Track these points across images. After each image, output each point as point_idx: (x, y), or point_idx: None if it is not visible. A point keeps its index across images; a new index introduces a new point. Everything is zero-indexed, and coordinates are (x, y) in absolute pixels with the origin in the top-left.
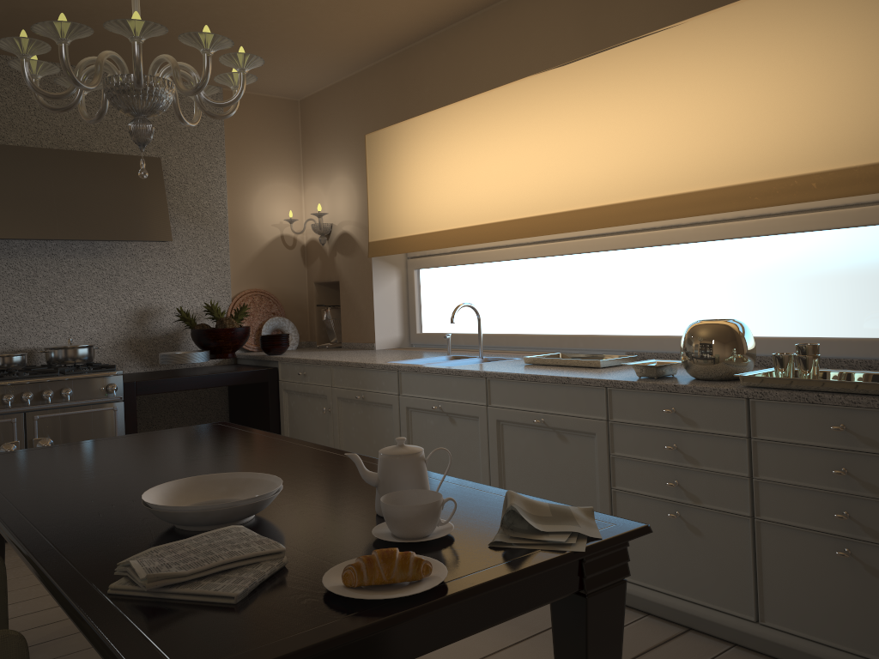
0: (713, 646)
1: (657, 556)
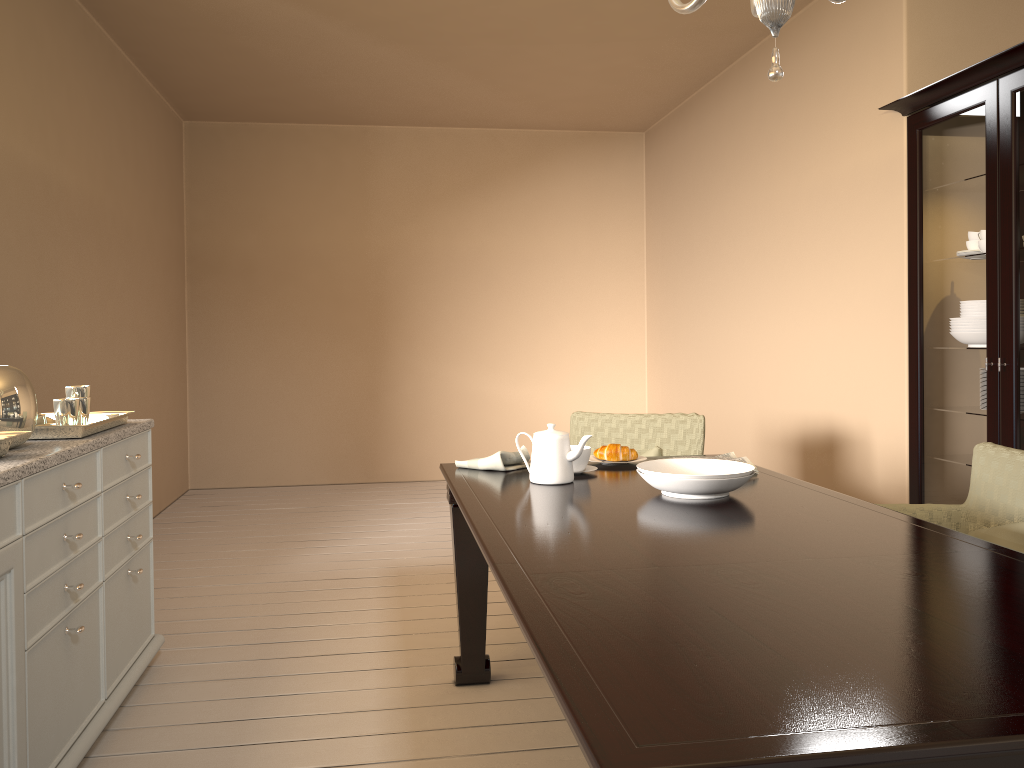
0: (100, 763)
1: (55, 711)
